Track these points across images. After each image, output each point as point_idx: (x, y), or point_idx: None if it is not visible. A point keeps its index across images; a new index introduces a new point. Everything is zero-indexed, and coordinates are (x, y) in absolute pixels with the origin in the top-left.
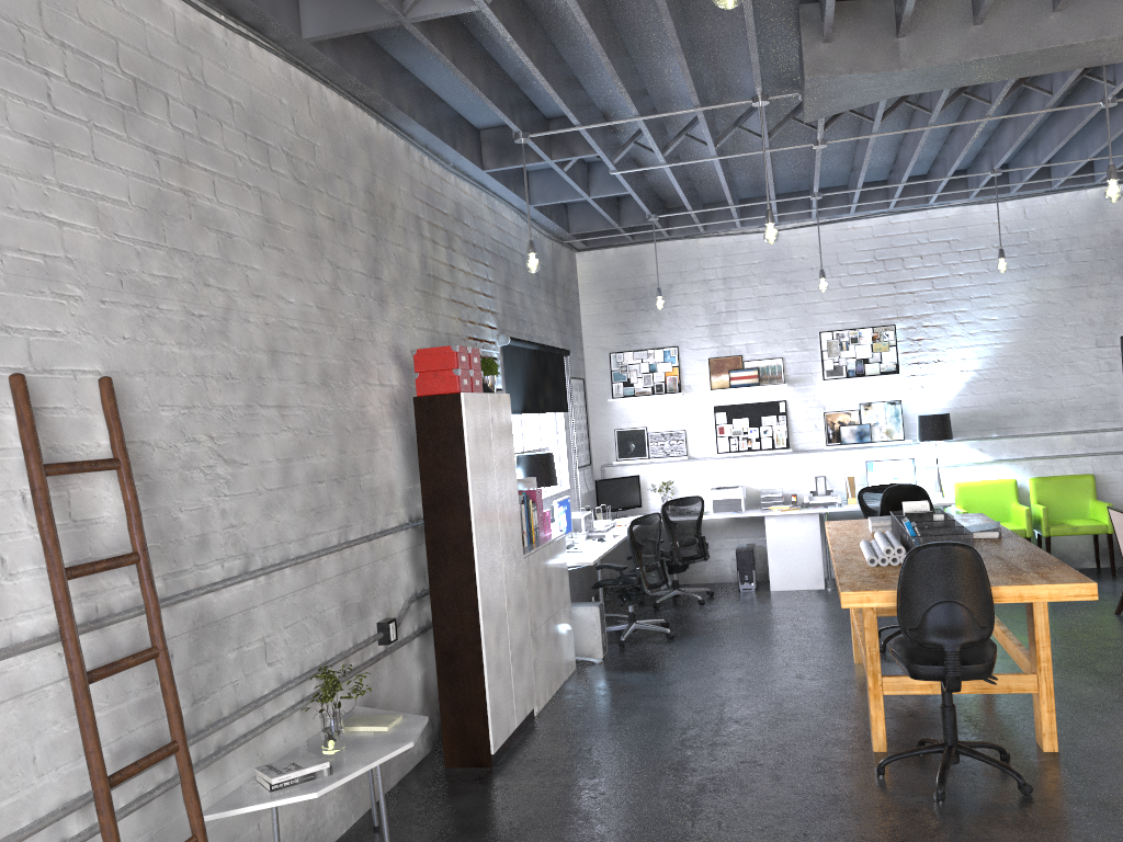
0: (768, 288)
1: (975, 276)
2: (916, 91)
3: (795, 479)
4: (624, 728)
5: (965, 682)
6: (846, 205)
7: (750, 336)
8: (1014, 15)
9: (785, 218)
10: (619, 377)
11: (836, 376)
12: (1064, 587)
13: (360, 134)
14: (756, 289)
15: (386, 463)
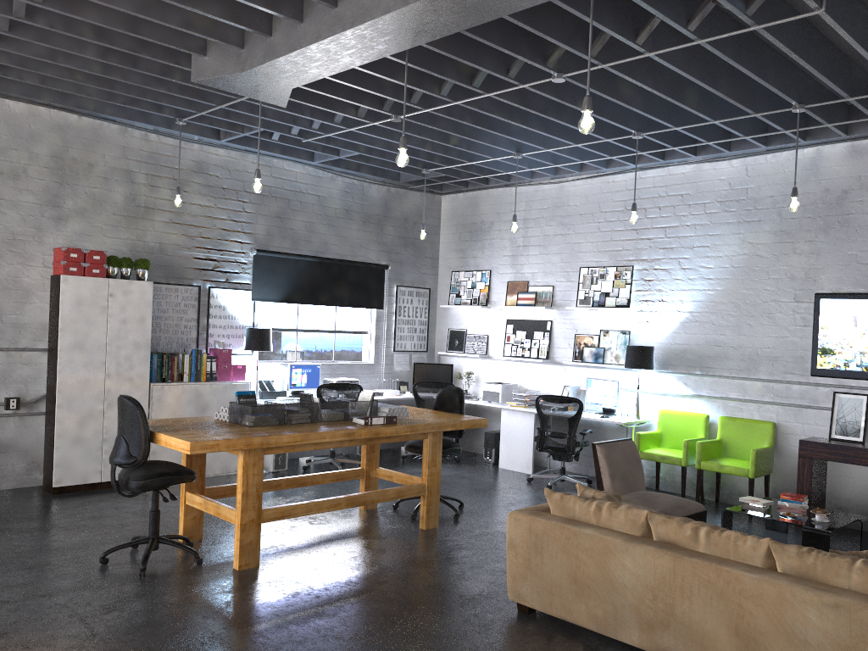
0: (550, 229)
1: (699, 227)
2: (296, 84)
3: (551, 385)
4: (149, 498)
5: (212, 506)
6: (573, 162)
7: (535, 266)
8: (284, 28)
9: (560, 172)
10: (454, 290)
11: (585, 305)
12: (179, 441)
13: (52, 124)
14: (543, 229)
15: (42, 311)
